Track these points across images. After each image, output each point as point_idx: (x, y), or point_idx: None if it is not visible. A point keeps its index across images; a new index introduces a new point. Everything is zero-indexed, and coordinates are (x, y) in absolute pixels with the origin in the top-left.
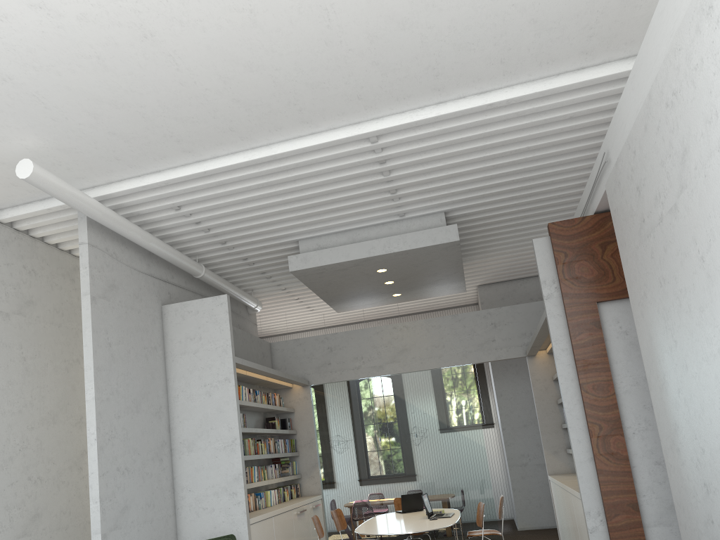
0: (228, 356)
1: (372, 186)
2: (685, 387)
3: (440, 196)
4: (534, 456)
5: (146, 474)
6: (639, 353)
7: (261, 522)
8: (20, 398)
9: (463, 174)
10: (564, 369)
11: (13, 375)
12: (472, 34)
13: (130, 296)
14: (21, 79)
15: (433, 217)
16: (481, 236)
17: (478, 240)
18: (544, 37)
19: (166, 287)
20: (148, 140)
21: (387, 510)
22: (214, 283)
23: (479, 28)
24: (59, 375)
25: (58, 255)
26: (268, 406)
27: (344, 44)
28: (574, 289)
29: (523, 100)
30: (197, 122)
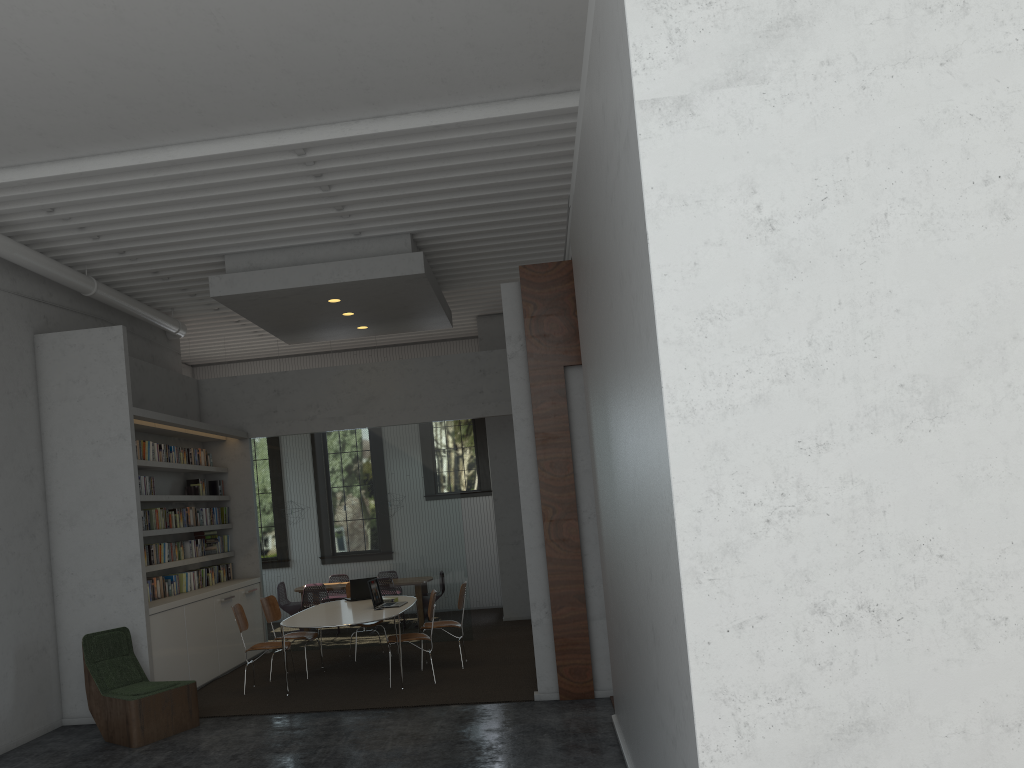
0: (123, 407)
1: (311, 200)
2: (601, 478)
3: (401, 216)
4: None
5: (12, 554)
6: None
7: (167, 612)
8: None
9: (424, 194)
10: (523, 442)
11: None
12: (399, 52)
13: None
14: None
15: (396, 239)
16: (465, 262)
17: (463, 266)
18: (488, 61)
19: (40, 309)
20: None
21: (341, 596)
22: (112, 303)
23: (406, 47)
24: None
25: None
26: (188, 466)
27: (243, 50)
28: (541, 349)
29: (476, 124)
30: (63, 116)
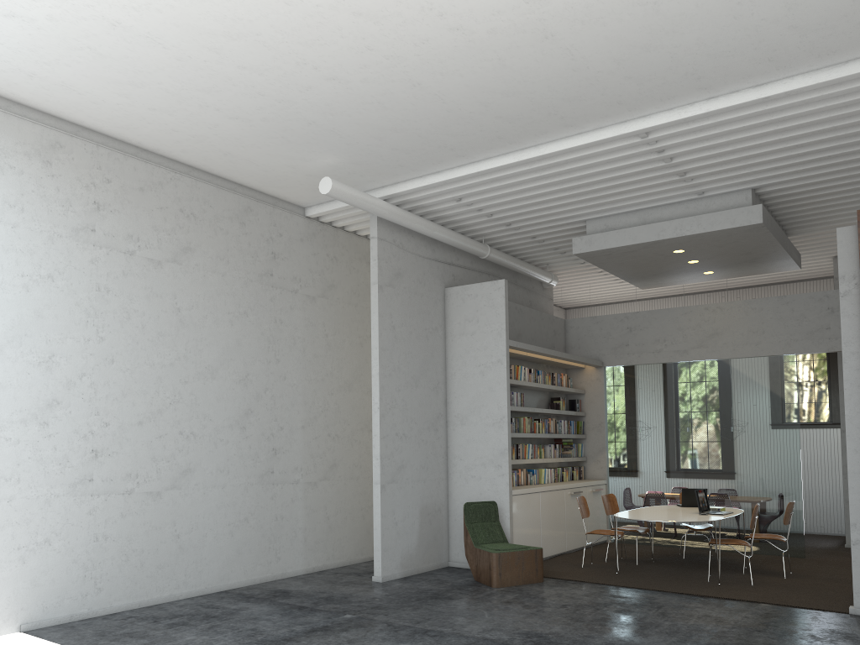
0: (501, 340)
1: (655, 171)
2: None
3: (740, 175)
4: None
5: (421, 441)
6: None
7: (526, 495)
8: (323, 368)
9: (760, 155)
10: (851, 374)
11: (318, 349)
12: (725, 45)
13: (414, 282)
14: (322, 121)
15: (737, 195)
16: (812, 208)
17: (811, 212)
18: (813, 36)
19: (450, 269)
20: (425, 151)
21: (676, 503)
22: (500, 262)
23: (731, 40)
24: (354, 349)
25: (355, 241)
26: (551, 387)
27: (592, 68)
28: None
29: (805, 90)
30: (466, 135)
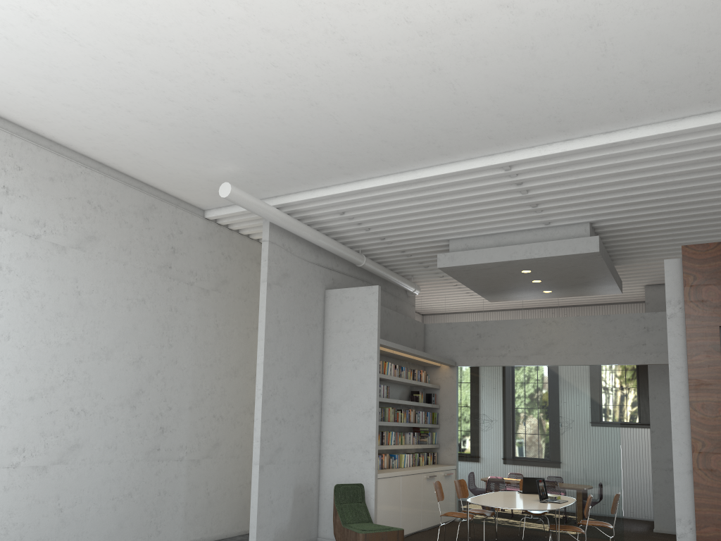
0: (373, 338)
1: (513, 201)
2: None
3: (582, 210)
4: None
5: (298, 426)
6: None
7: (389, 478)
8: (212, 355)
9: (601, 193)
10: (677, 386)
11: (208, 337)
12: (586, 93)
13: (299, 282)
14: (225, 131)
15: (578, 227)
16: (635, 243)
17: (634, 246)
18: (659, 92)
19: (330, 274)
20: (317, 167)
21: (515, 489)
22: (373, 271)
23: (591, 89)
24: (242, 339)
25: (248, 243)
26: (412, 382)
27: (470, 103)
28: (698, 311)
29: (647, 139)
30: (354, 155)
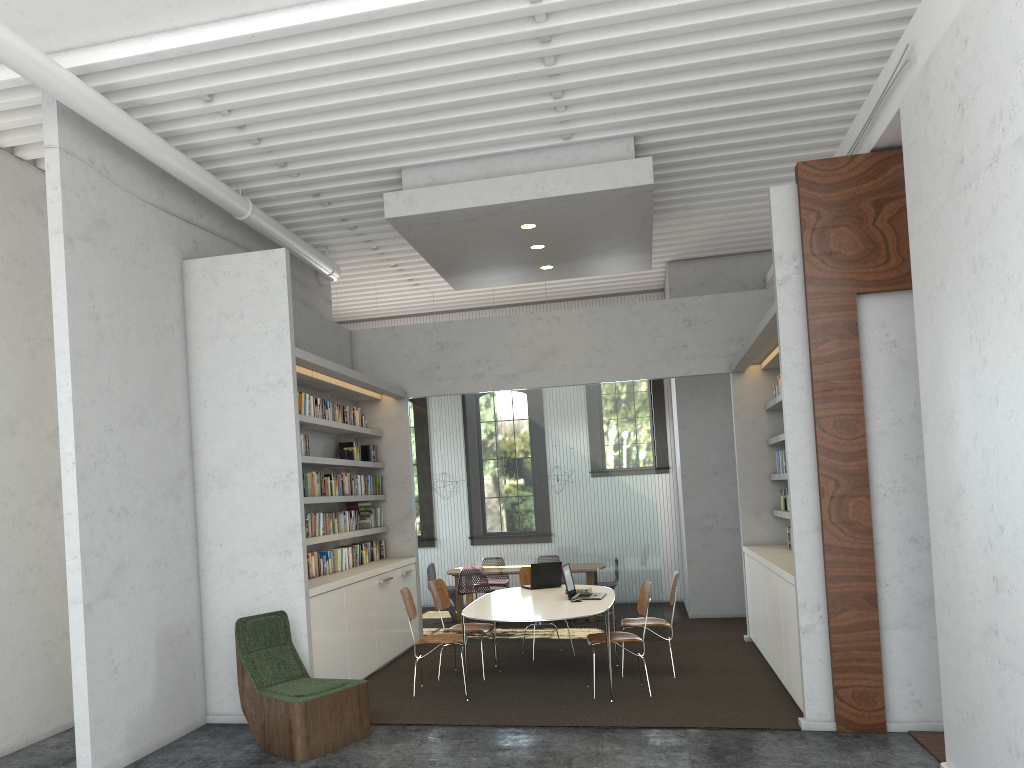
0: (284, 347)
1: (525, 83)
2: (987, 432)
3: (631, 108)
4: (723, 517)
5: (155, 519)
6: (909, 376)
7: (327, 594)
8: None
9: (673, 71)
10: (795, 394)
11: None
12: None
13: (130, 241)
14: None
15: (615, 144)
16: (684, 182)
17: (679, 188)
18: None
19: (189, 231)
20: None
21: (509, 582)
22: (266, 231)
23: None
24: (19, 360)
25: (14, 167)
26: (344, 426)
27: None
28: (825, 271)
29: None
30: None
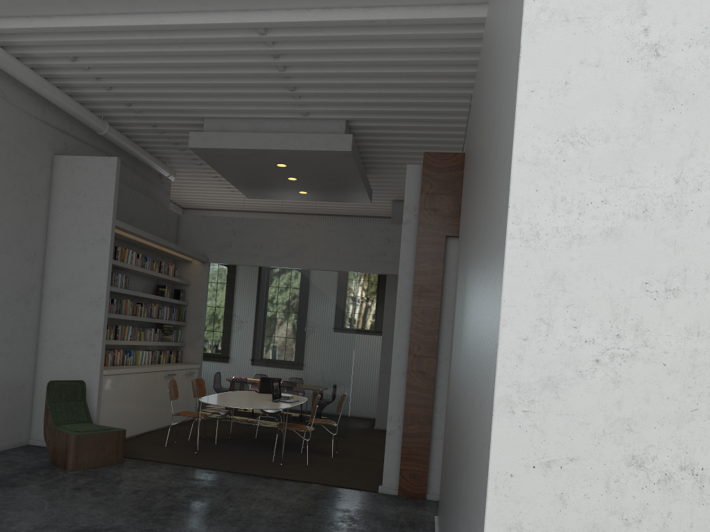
0: (108, 218)
1: (270, 79)
2: (456, 323)
3: (339, 103)
4: None
5: (8, 312)
6: None
7: (118, 375)
8: None
9: (358, 85)
10: (403, 291)
11: None
12: None
13: (15, 139)
14: None
15: (334, 123)
16: (387, 152)
17: (385, 155)
18: None
19: (62, 137)
20: None
21: (256, 389)
22: (119, 144)
23: None
24: None
25: None
26: (158, 274)
27: None
28: (430, 220)
29: (404, 23)
30: None
